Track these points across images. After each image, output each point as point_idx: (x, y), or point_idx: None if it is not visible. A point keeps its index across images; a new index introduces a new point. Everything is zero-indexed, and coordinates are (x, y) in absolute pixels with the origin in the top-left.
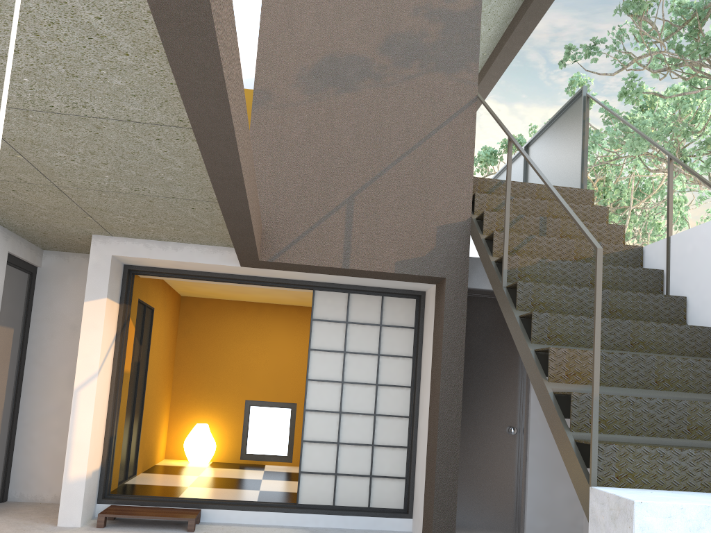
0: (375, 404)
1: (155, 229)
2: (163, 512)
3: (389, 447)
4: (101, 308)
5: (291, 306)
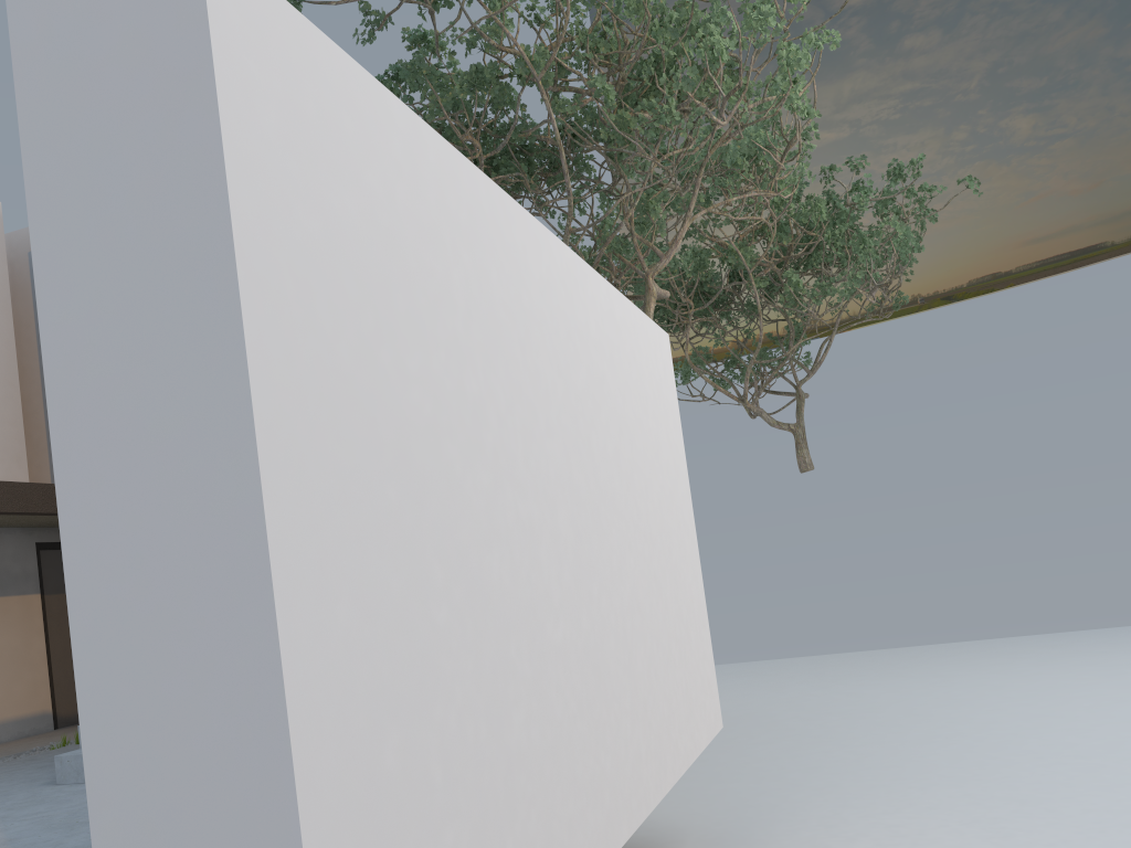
0: None
1: None
2: None
3: None
4: None
5: None
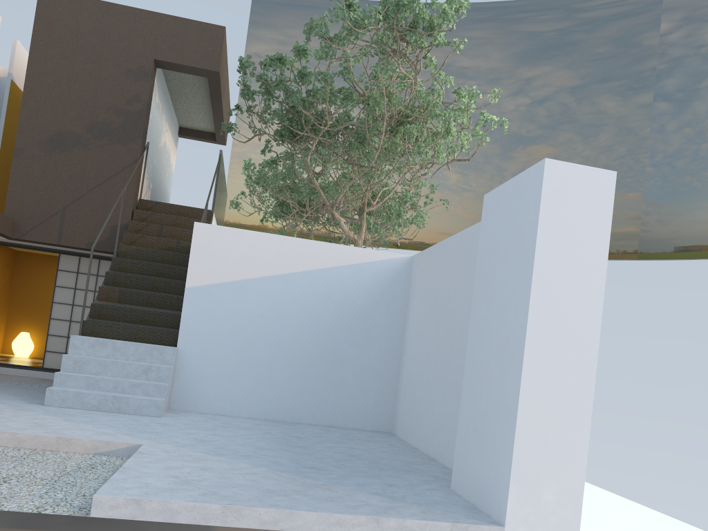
0: None
1: None
2: None
3: None
4: None
5: None
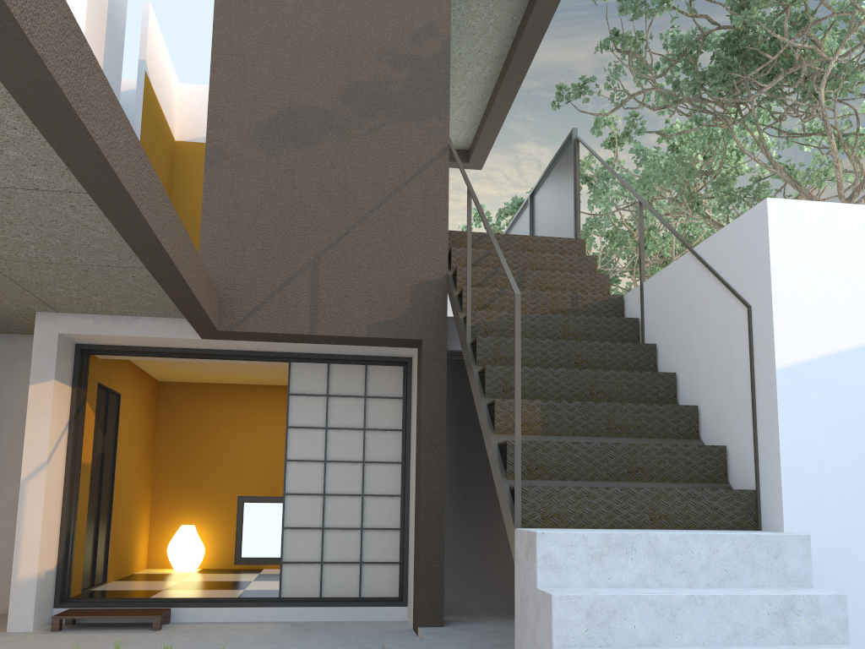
0: (362, 483)
1: (102, 302)
2: (126, 612)
3: (380, 530)
4: (49, 391)
5: (287, 386)
